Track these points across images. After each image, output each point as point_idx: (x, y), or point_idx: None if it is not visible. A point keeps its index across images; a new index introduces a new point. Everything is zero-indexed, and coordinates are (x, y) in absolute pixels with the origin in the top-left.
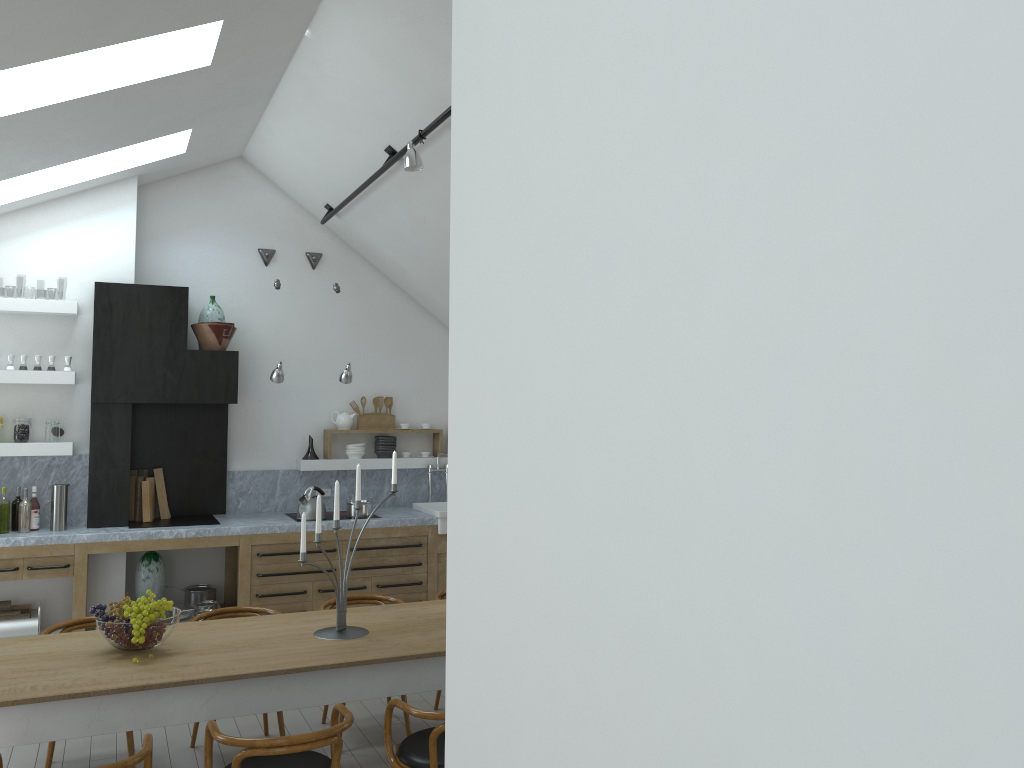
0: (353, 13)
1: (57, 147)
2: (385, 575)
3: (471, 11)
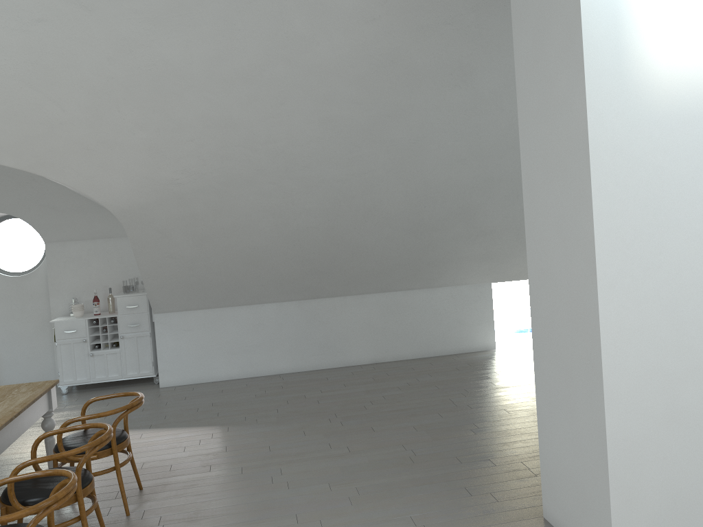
0: None
1: None
2: None
3: (596, 111)
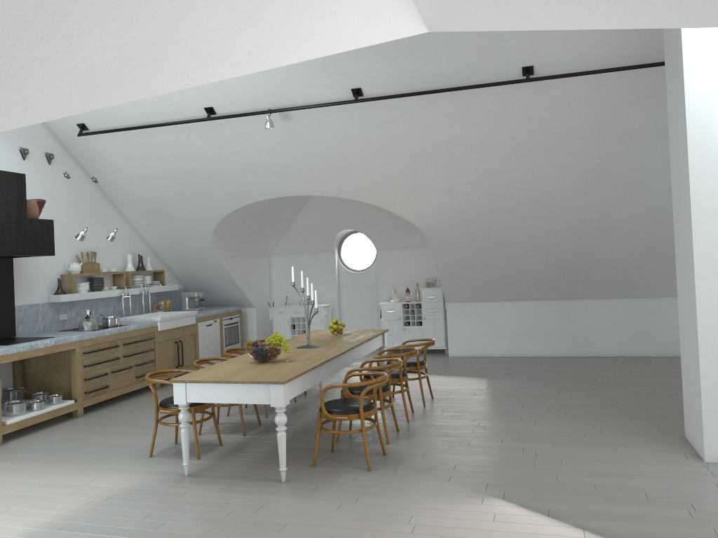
0: None
1: None
2: (138, 358)
3: (695, 173)
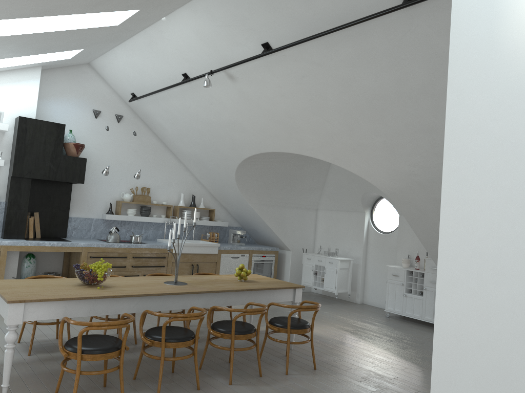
0: (194, 16)
1: (26, 49)
2: (148, 270)
3: (457, 89)
